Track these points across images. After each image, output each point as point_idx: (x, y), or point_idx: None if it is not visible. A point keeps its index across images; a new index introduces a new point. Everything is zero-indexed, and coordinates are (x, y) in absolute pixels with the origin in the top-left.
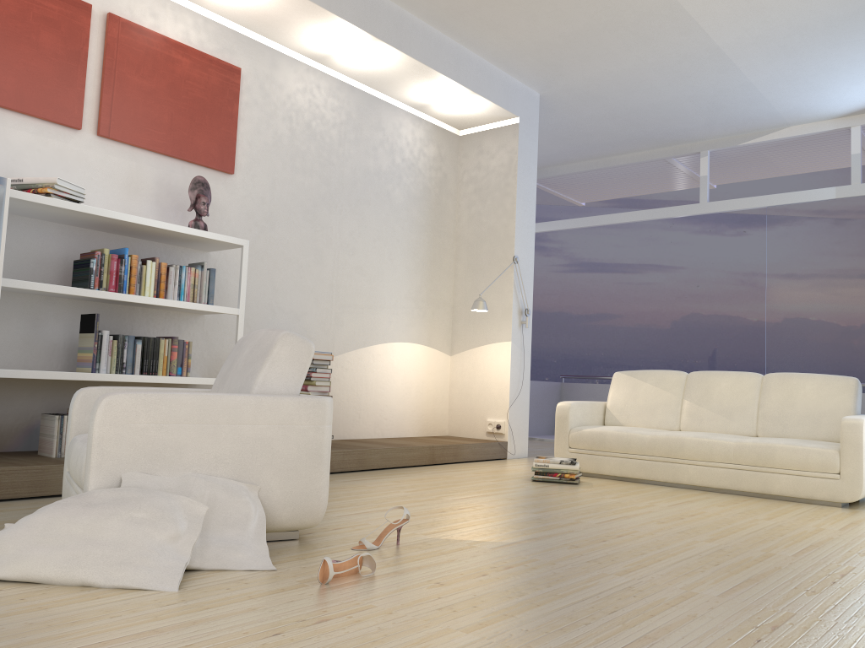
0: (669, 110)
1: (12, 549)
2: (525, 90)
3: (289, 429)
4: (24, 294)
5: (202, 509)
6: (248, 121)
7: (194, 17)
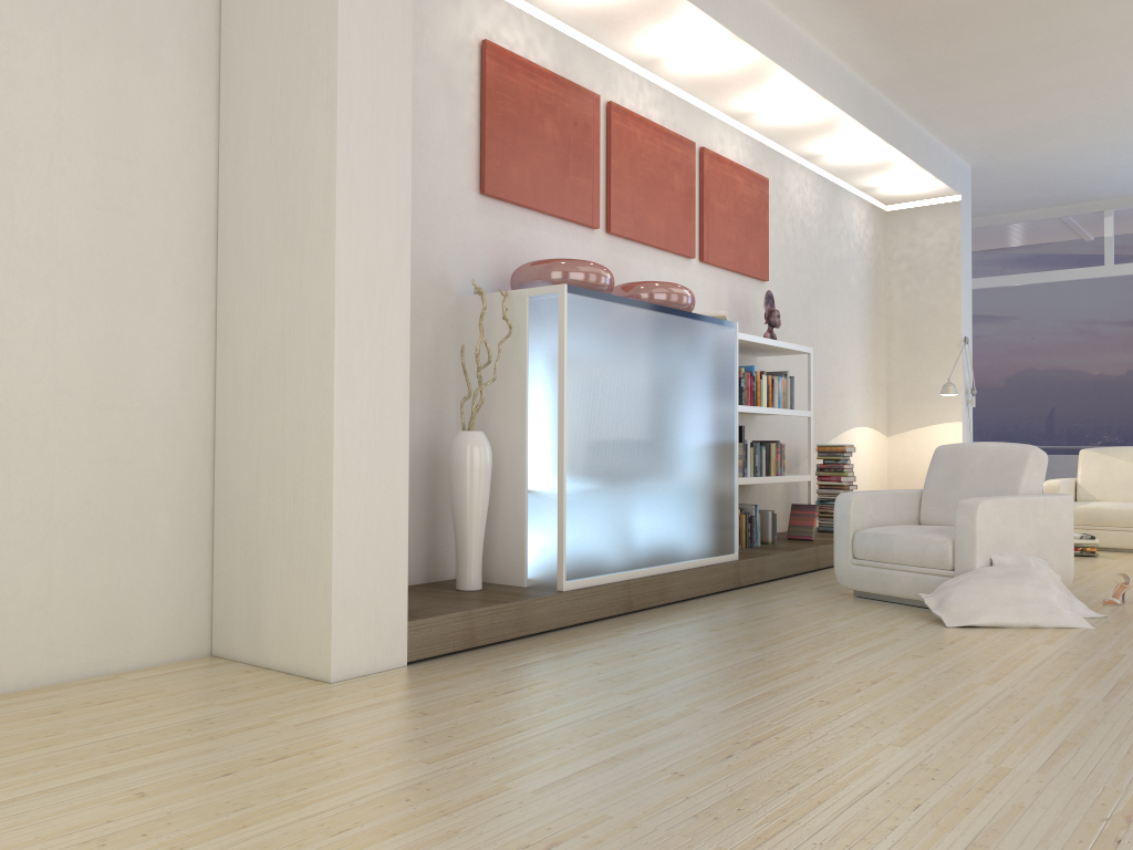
0: (1092, 177)
1: (975, 607)
2: (963, 166)
3: (1058, 520)
4: None
5: (1057, 577)
6: (771, 228)
7: (740, 136)
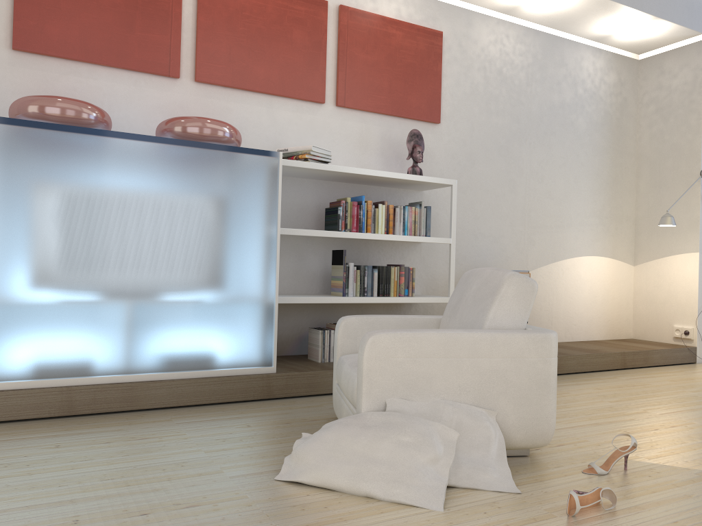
0: None
1: (312, 460)
2: None
3: (520, 362)
4: (292, 236)
5: (454, 435)
6: (450, 76)
7: None
